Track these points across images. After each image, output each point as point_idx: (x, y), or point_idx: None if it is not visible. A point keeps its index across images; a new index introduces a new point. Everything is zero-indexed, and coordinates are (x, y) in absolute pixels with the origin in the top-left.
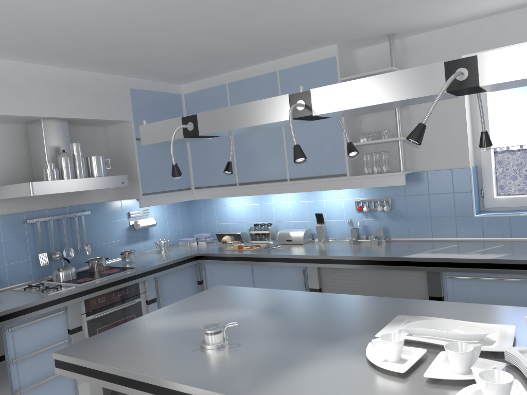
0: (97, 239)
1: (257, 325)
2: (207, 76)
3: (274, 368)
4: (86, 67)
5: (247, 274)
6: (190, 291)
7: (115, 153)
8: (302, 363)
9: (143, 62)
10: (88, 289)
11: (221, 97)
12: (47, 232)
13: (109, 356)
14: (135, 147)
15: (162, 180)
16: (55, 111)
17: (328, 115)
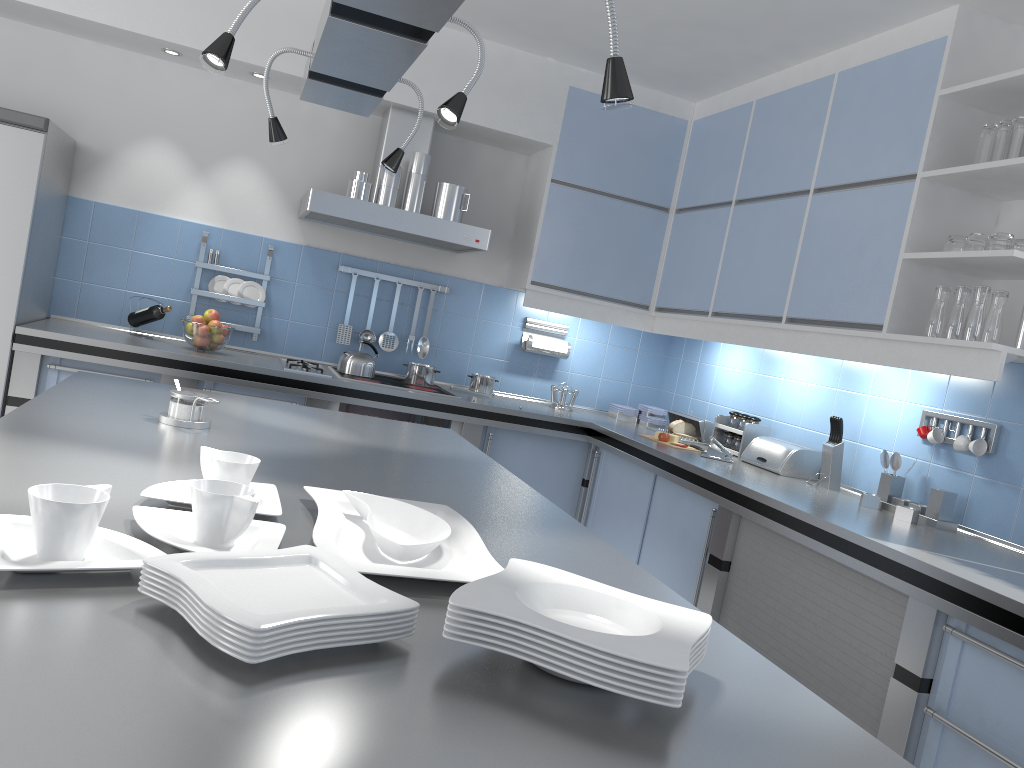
0: (450, 341)
1: (290, 442)
2: (728, 85)
3: (113, 445)
4: (479, 29)
5: (644, 490)
6: (558, 489)
7: (525, 203)
8: (150, 458)
9: (563, 27)
10: (344, 387)
11: (738, 130)
12: (367, 297)
13: (87, 387)
14: (545, 194)
15: (585, 271)
16: (408, 95)
17: (375, 8)
